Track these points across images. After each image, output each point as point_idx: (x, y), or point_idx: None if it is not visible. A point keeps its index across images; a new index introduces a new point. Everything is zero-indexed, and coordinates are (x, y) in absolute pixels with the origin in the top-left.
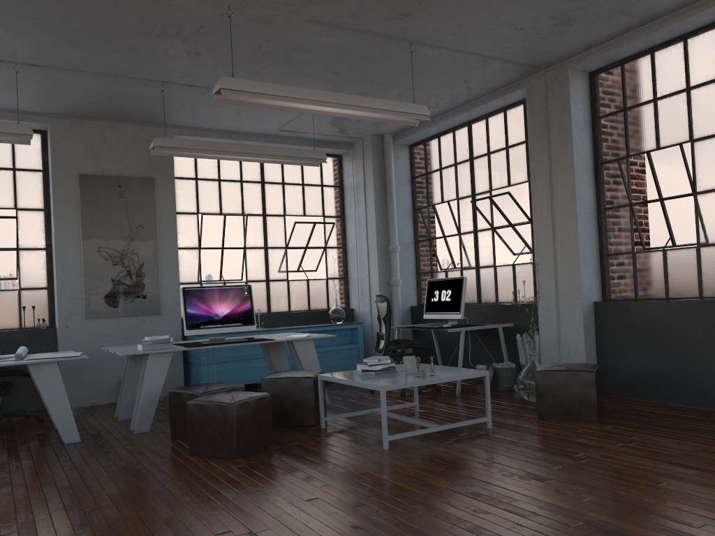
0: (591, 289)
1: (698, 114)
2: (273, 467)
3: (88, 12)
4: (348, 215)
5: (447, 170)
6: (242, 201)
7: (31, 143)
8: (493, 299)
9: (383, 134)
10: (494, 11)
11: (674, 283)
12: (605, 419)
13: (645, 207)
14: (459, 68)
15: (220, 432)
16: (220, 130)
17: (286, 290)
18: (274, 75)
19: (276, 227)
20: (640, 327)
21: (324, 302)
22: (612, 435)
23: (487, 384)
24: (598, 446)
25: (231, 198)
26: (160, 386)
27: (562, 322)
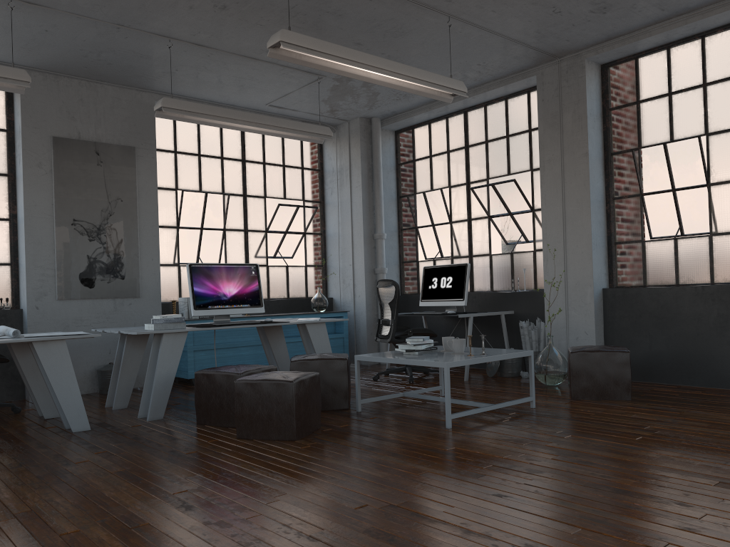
0: (601, 276)
1: (714, 109)
2: (345, 446)
3: None
4: (329, 200)
5: (438, 158)
6: (223, 179)
7: None
8: (487, 287)
9: (372, 117)
10: None
11: (685, 270)
12: (636, 398)
13: (656, 197)
14: (480, 49)
15: (278, 412)
16: (205, 100)
17: (266, 276)
18: None
19: (256, 209)
20: (652, 312)
21: (303, 290)
22: (659, 411)
23: (531, 364)
24: (656, 420)
25: (211, 175)
26: (175, 369)
27: (571, 308)
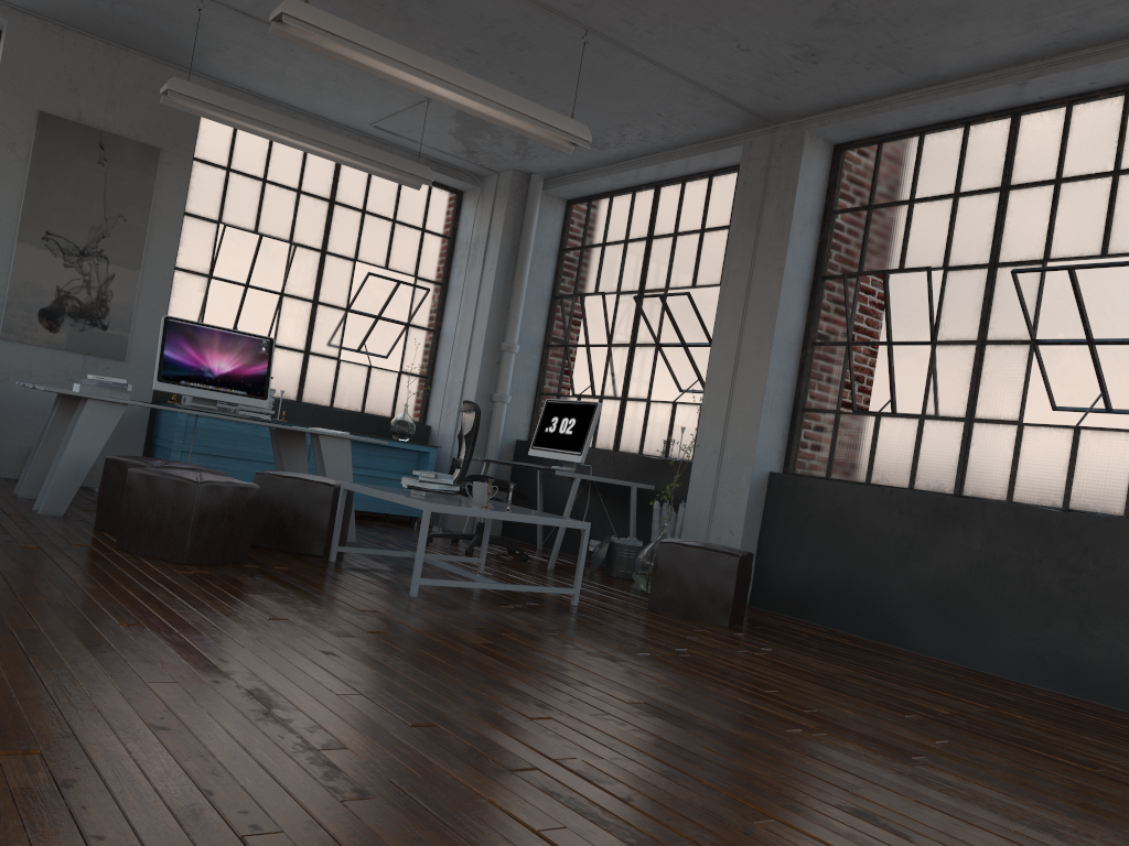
0: (770, 453)
1: (961, 233)
2: (237, 582)
3: None
4: (454, 284)
5: (612, 248)
6: (294, 222)
7: None
8: (636, 448)
9: (531, 173)
10: (711, 12)
11: (881, 463)
12: (740, 627)
13: (867, 351)
14: (653, 90)
15: (170, 521)
16: (281, 102)
17: (333, 374)
18: (377, 31)
19: (338, 274)
20: (823, 517)
21: (388, 406)
22: (739, 642)
23: (583, 542)
24: (712, 647)
25: (277, 213)
26: (96, 452)
27: (720, 492)
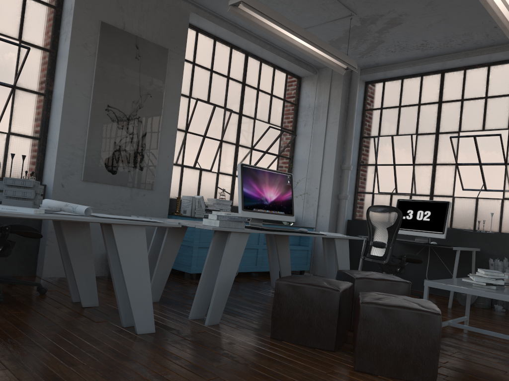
0: None
1: None
2: None
3: None
4: (301, 131)
5: (407, 108)
6: (226, 96)
7: None
8: None
9: None
10: None
11: None
12: None
13: None
14: None
15: (417, 348)
16: (230, 21)
17: None
18: None
19: (247, 127)
20: None
21: None
22: None
23: None
24: None
25: (218, 91)
26: (235, 271)
27: None
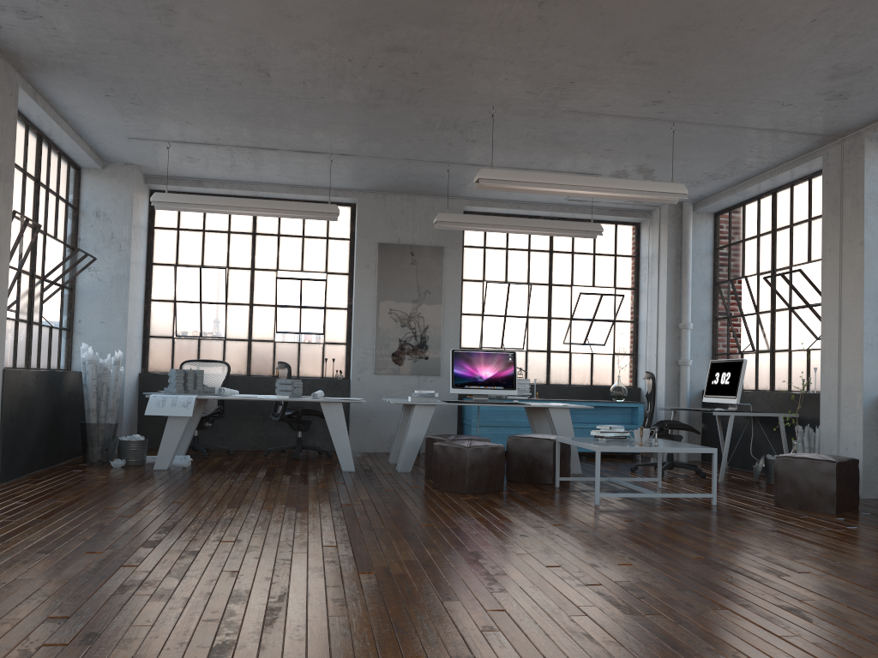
0: (877, 380)
1: None
2: (491, 502)
3: (382, 117)
4: (642, 287)
5: (749, 242)
6: (528, 270)
7: (342, 215)
8: (786, 386)
9: (682, 202)
10: (750, 93)
11: None
12: (847, 513)
13: None
14: (738, 140)
15: (456, 470)
16: (509, 200)
17: (567, 363)
18: (547, 154)
19: (561, 297)
20: None
21: (608, 378)
22: (831, 524)
23: (713, 461)
24: (802, 527)
25: (517, 267)
26: (423, 434)
27: (842, 414)
